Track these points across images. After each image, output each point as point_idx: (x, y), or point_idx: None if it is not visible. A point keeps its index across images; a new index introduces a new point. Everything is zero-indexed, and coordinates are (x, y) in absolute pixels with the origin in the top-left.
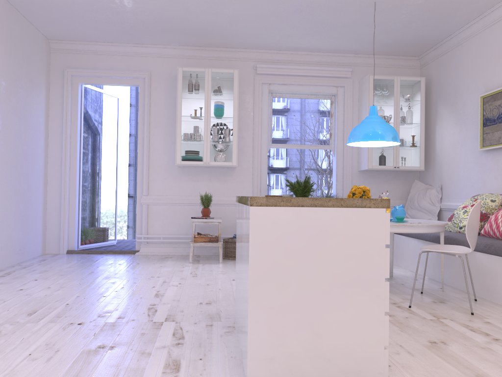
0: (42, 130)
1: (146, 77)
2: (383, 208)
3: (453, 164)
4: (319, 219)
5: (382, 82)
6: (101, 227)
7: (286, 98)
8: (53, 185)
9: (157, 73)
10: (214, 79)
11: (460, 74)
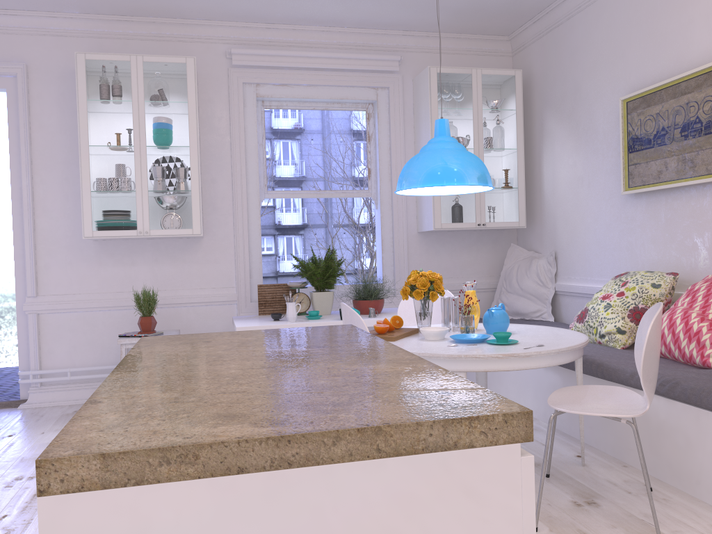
0: None
1: (18, 73)
2: (513, 443)
3: (575, 217)
4: (304, 509)
5: (452, 78)
6: None
7: (289, 109)
8: None
9: (41, 65)
10: (149, 76)
11: (583, 62)
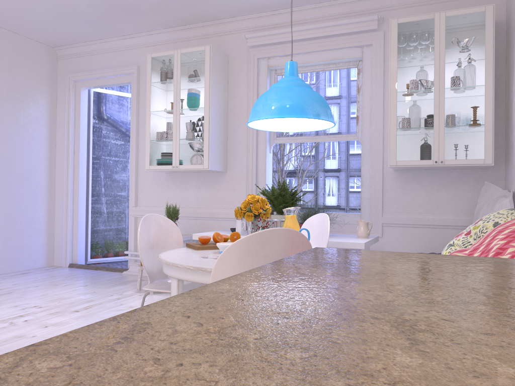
0: (42, 140)
1: (134, 71)
2: None
3: None
4: None
5: (412, 26)
6: (122, 240)
7: None
8: (59, 195)
9: (146, 65)
10: (183, 62)
11: None
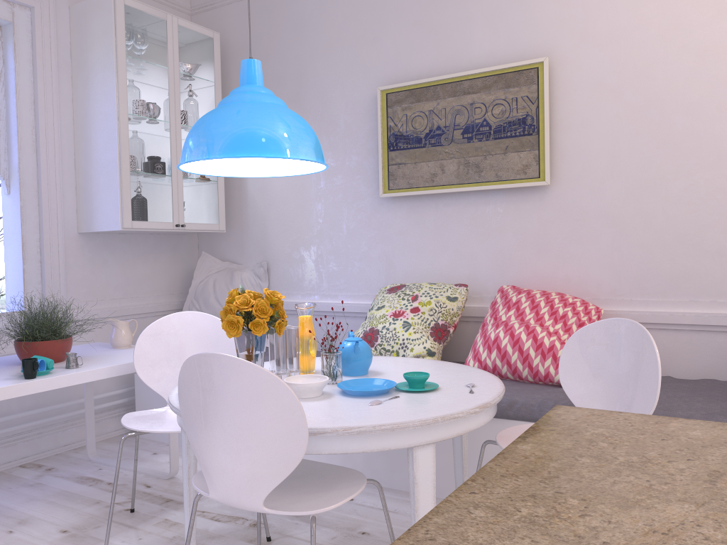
0: None
1: None
2: None
3: (299, 222)
4: None
5: (143, 19)
6: None
7: None
8: None
9: None
10: None
11: (313, 40)
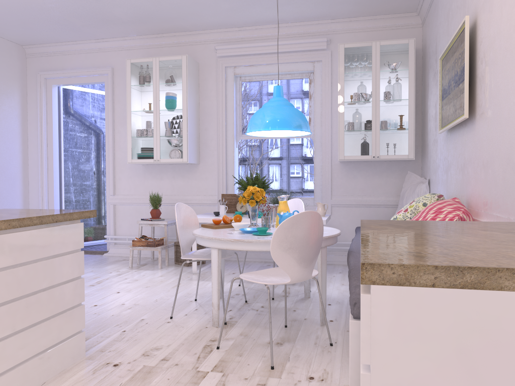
0: (16, 134)
1: (109, 73)
2: None
3: (434, 151)
4: None
5: (355, 51)
6: (92, 226)
7: (257, 81)
8: (33, 186)
9: (119, 67)
10: (162, 69)
11: (438, 29)
